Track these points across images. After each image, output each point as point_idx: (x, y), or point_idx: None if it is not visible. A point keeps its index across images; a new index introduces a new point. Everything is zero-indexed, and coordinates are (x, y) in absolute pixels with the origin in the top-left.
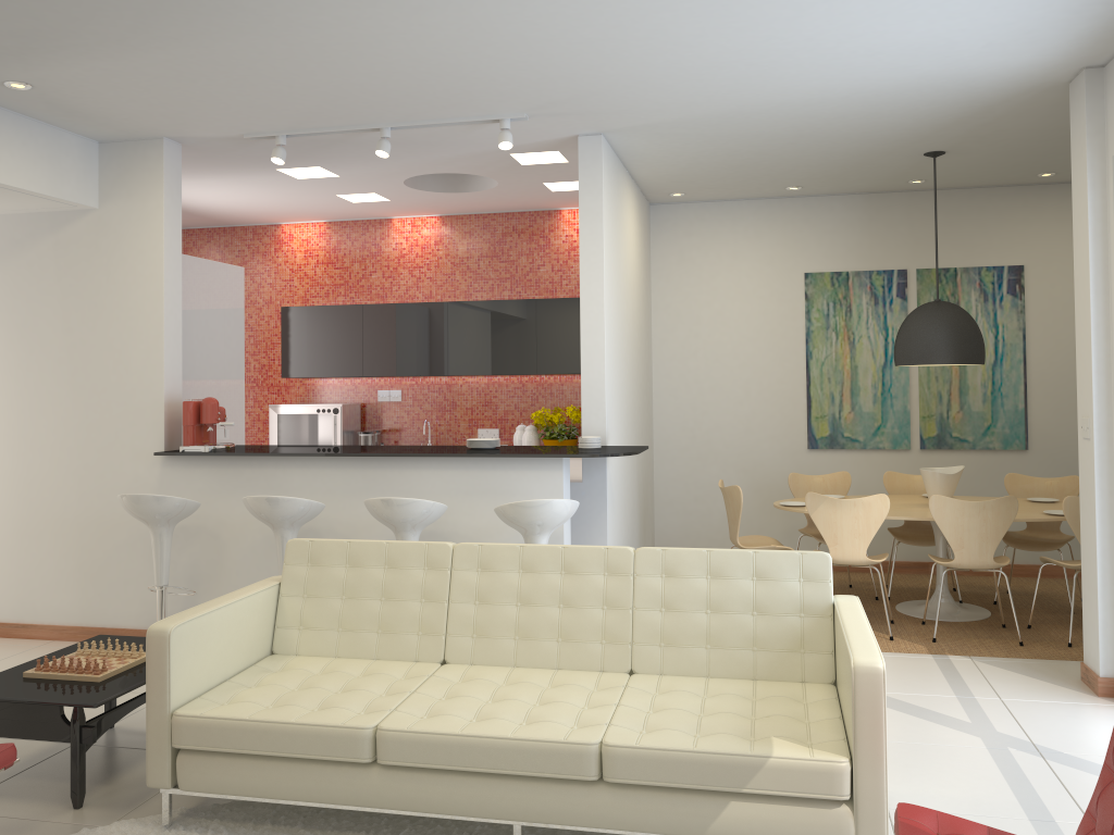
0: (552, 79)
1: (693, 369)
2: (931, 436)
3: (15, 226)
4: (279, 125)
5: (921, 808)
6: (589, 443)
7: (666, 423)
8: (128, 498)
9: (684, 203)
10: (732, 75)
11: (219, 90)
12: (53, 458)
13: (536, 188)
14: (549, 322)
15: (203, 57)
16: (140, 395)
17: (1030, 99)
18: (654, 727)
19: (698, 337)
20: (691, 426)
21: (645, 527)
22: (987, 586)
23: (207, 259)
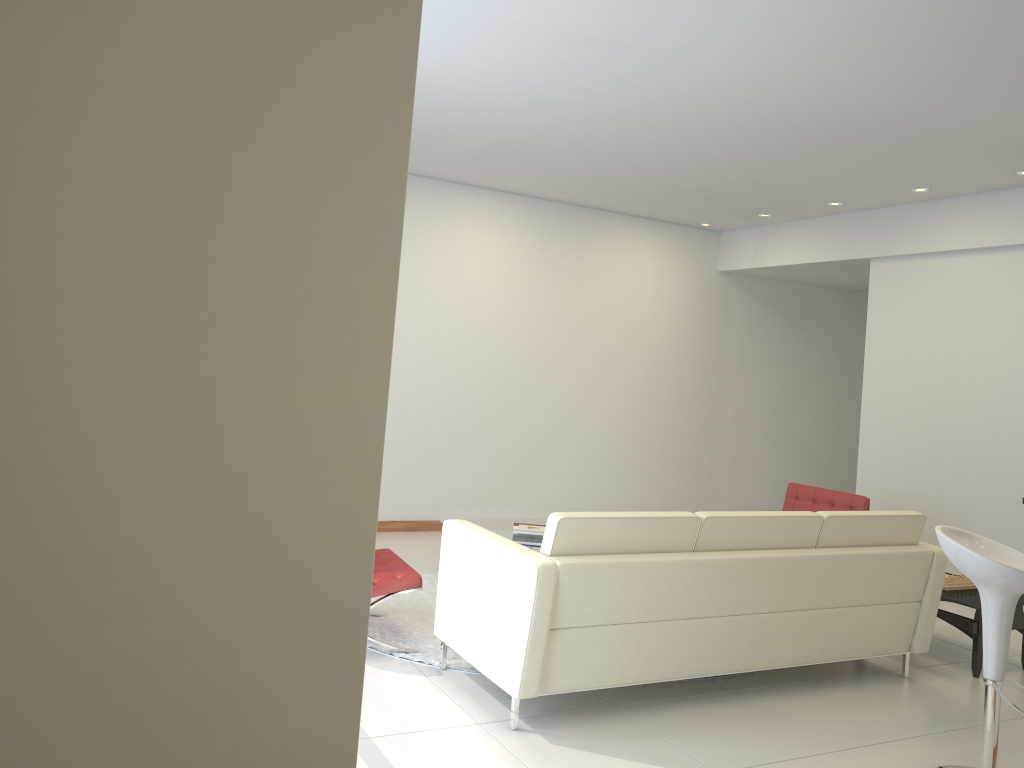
0: (975, 0)
1: None
2: None
3: None
4: None
5: (409, 577)
6: None
7: None
8: None
9: None
10: None
11: None
12: None
13: None
14: None
15: (1023, 116)
16: None
17: None
18: None
19: None
20: None
21: None
22: None
23: None
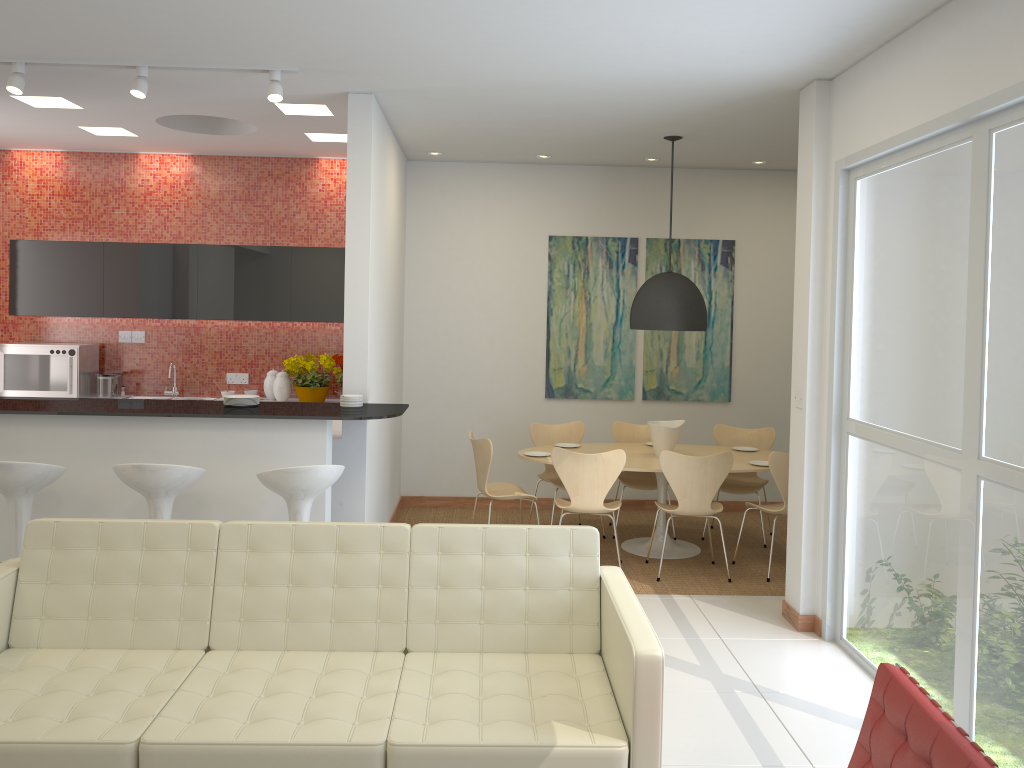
0: (330, 37)
1: (443, 320)
2: (652, 388)
3: None
4: (17, 51)
5: None
6: (351, 401)
7: (415, 371)
8: None
9: (440, 162)
10: (511, 52)
11: None
12: None
13: (297, 137)
14: (305, 270)
15: None
16: None
17: (765, 100)
18: (437, 718)
19: (449, 291)
20: (439, 375)
21: (394, 472)
22: (694, 522)
23: None
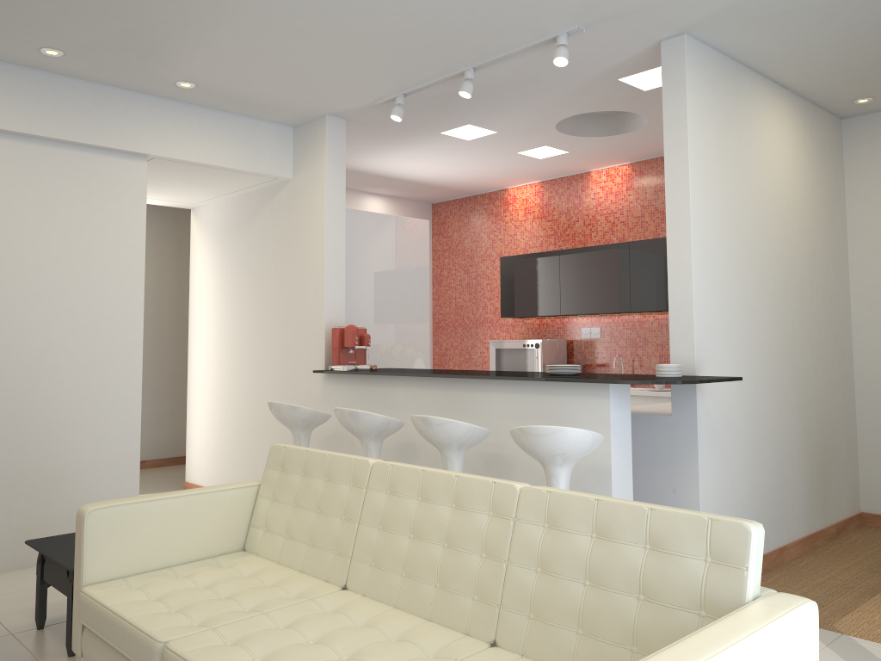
0: None
1: None
2: None
3: (254, 200)
4: (388, 86)
5: None
6: (663, 371)
7: (869, 361)
8: (269, 405)
9: None
10: None
11: (305, 59)
12: (269, 373)
13: None
14: None
15: (253, 26)
16: (312, 324)
17: None
18: None
19: None
20: None
21: (828, 478)
22: None
23: (458, 223)
